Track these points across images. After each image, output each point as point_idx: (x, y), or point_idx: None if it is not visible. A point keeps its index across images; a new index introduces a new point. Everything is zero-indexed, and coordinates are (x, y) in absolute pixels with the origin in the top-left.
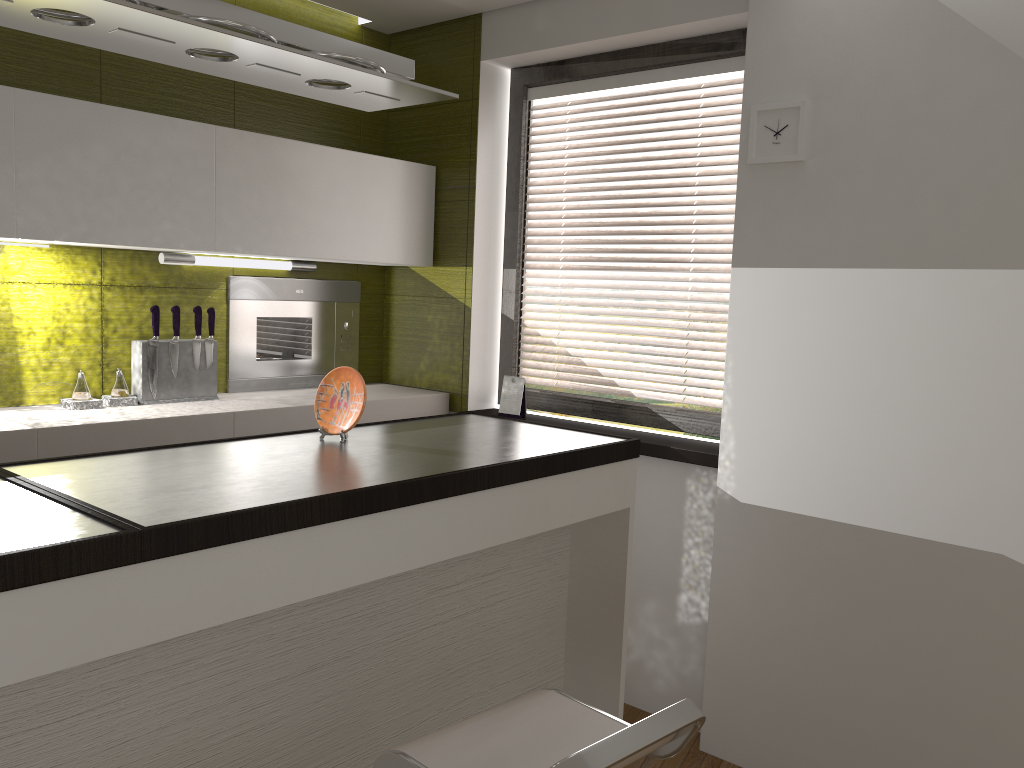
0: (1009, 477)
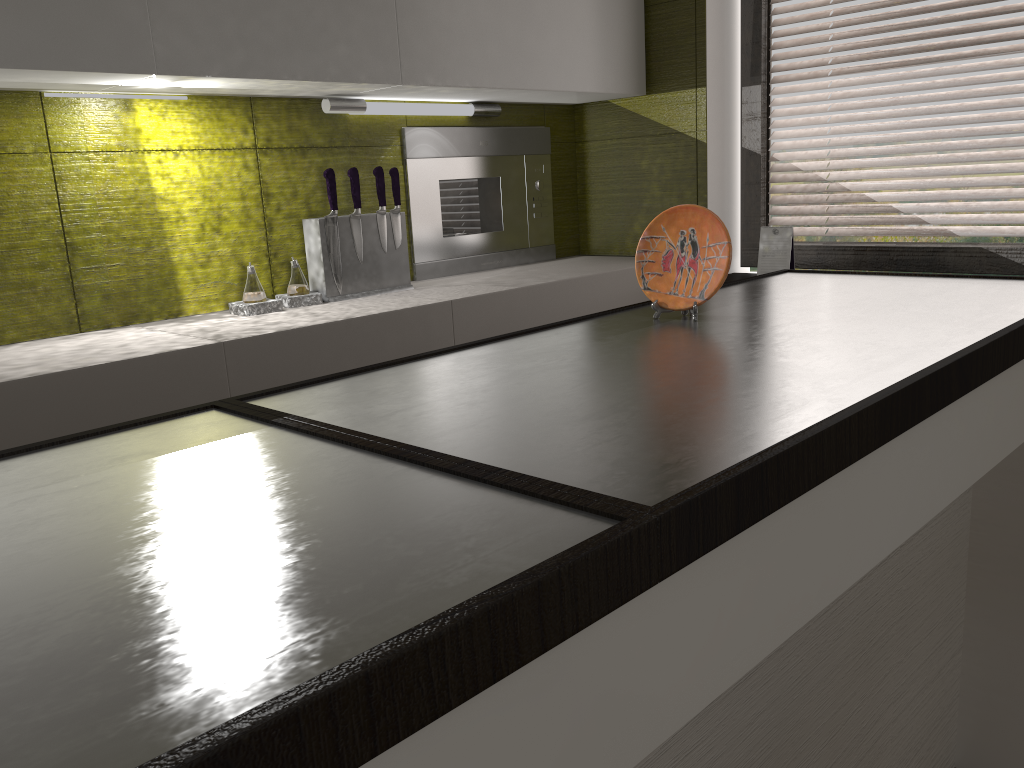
0: None
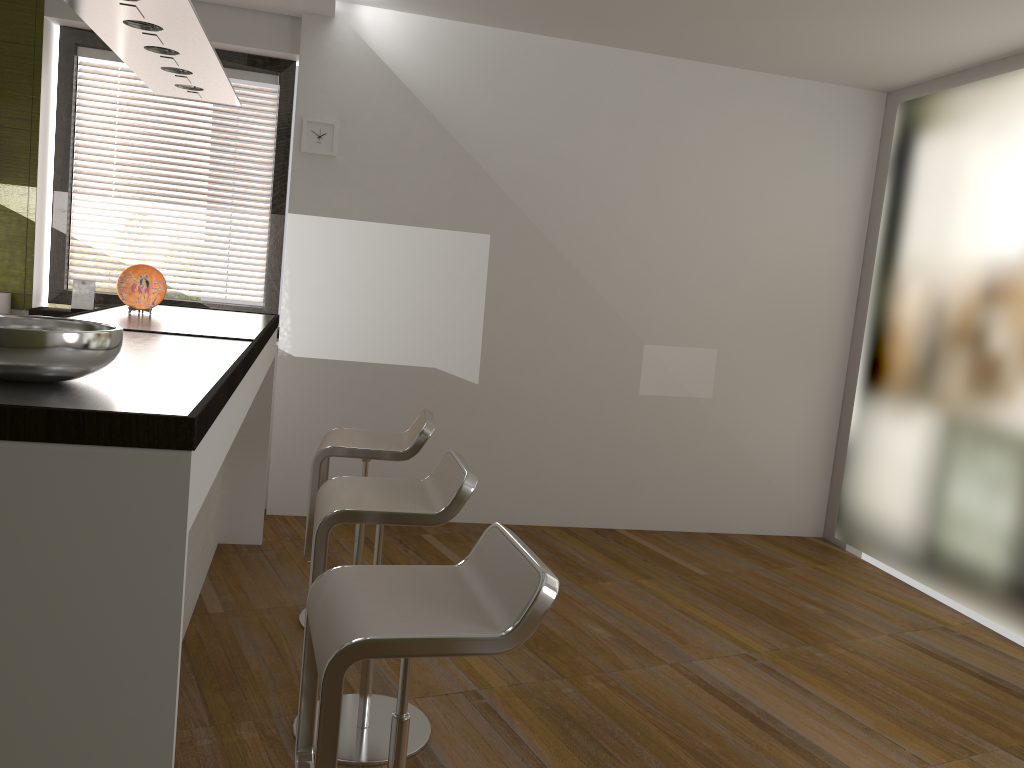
0: (438, 330)
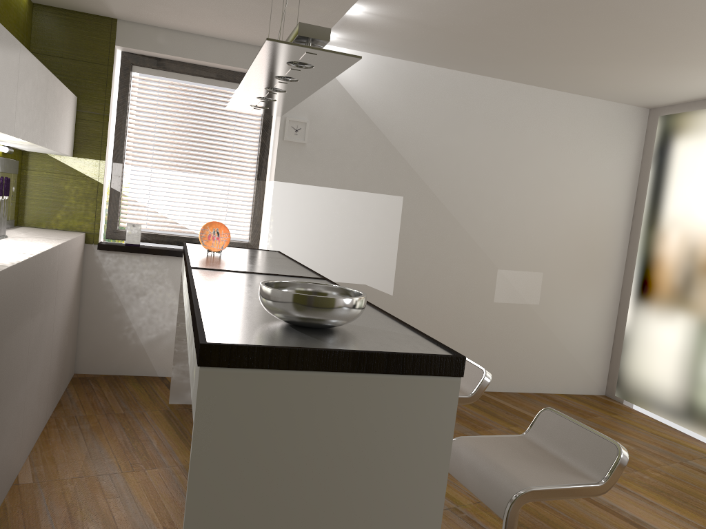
0: (368, 259)
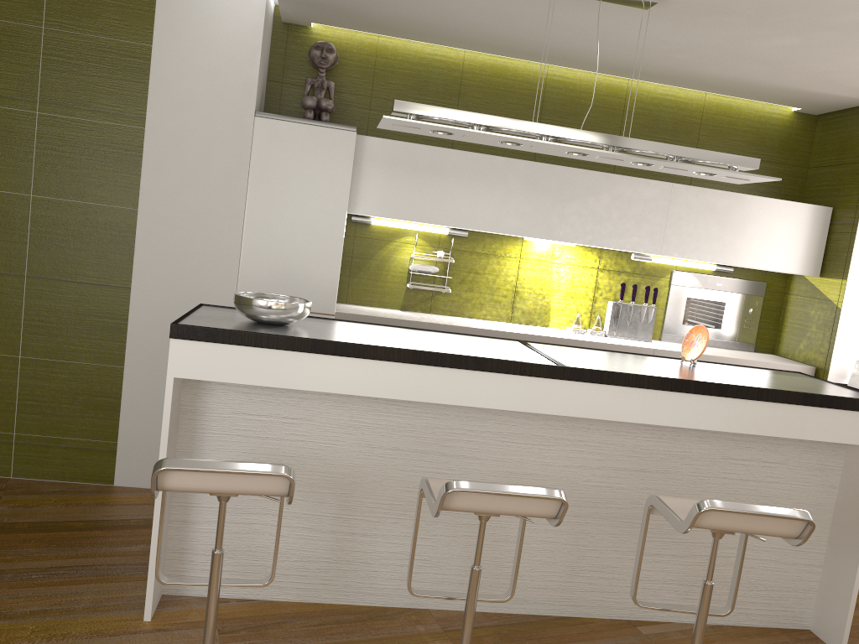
0: None
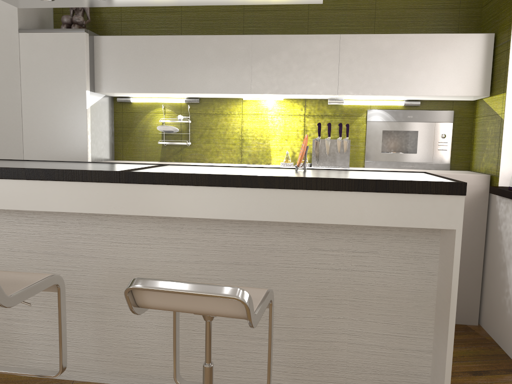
0: None
